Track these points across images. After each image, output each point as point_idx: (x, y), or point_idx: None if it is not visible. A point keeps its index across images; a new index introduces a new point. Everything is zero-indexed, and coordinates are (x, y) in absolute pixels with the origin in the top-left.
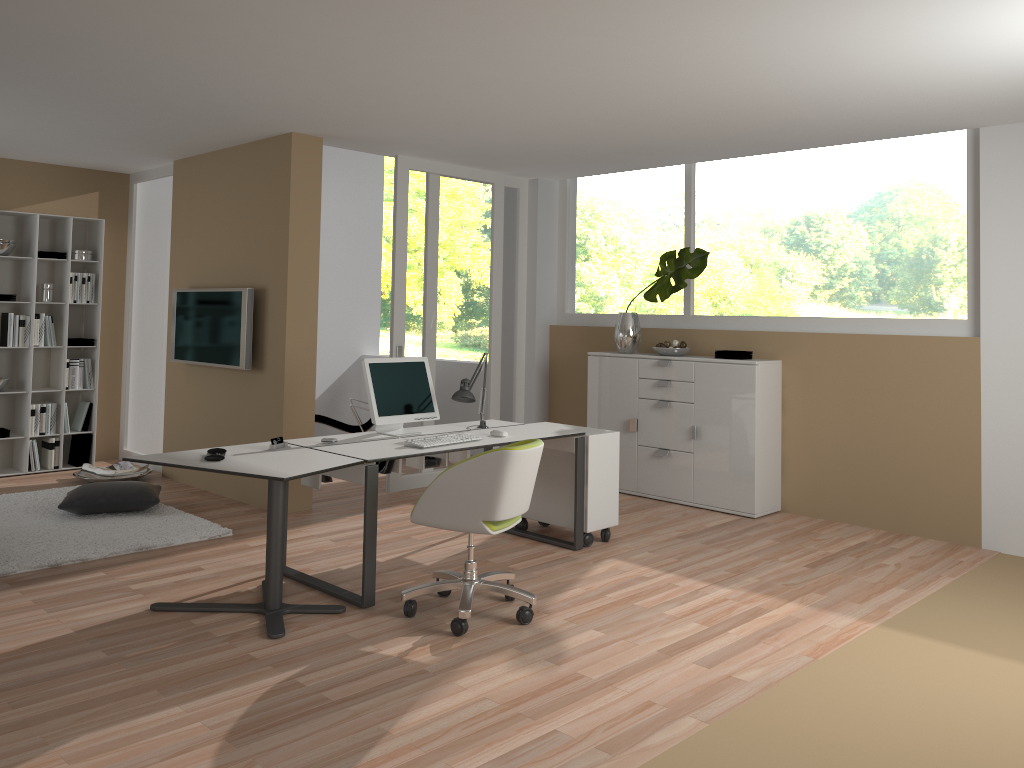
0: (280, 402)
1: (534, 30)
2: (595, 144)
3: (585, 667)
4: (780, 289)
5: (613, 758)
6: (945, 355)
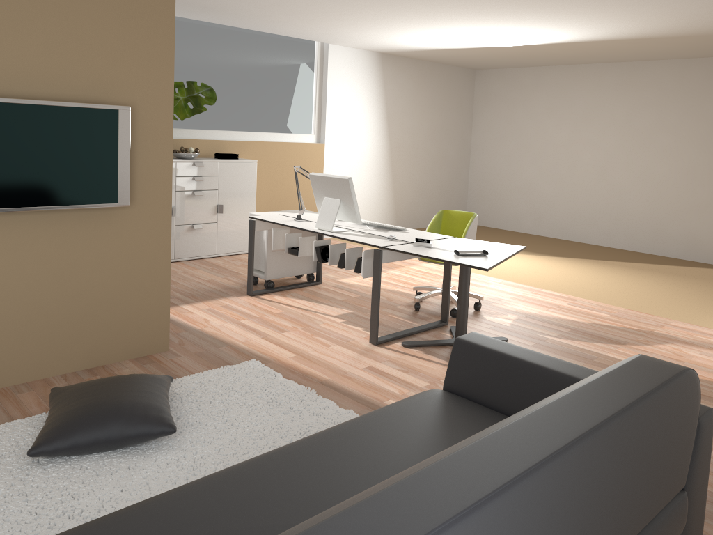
0: (165, 235)
1: (502, 2)
2: (226, 3)
3: (503, 296)
4: (230, 114)
5: (579, 300)
6: (312, 152)
